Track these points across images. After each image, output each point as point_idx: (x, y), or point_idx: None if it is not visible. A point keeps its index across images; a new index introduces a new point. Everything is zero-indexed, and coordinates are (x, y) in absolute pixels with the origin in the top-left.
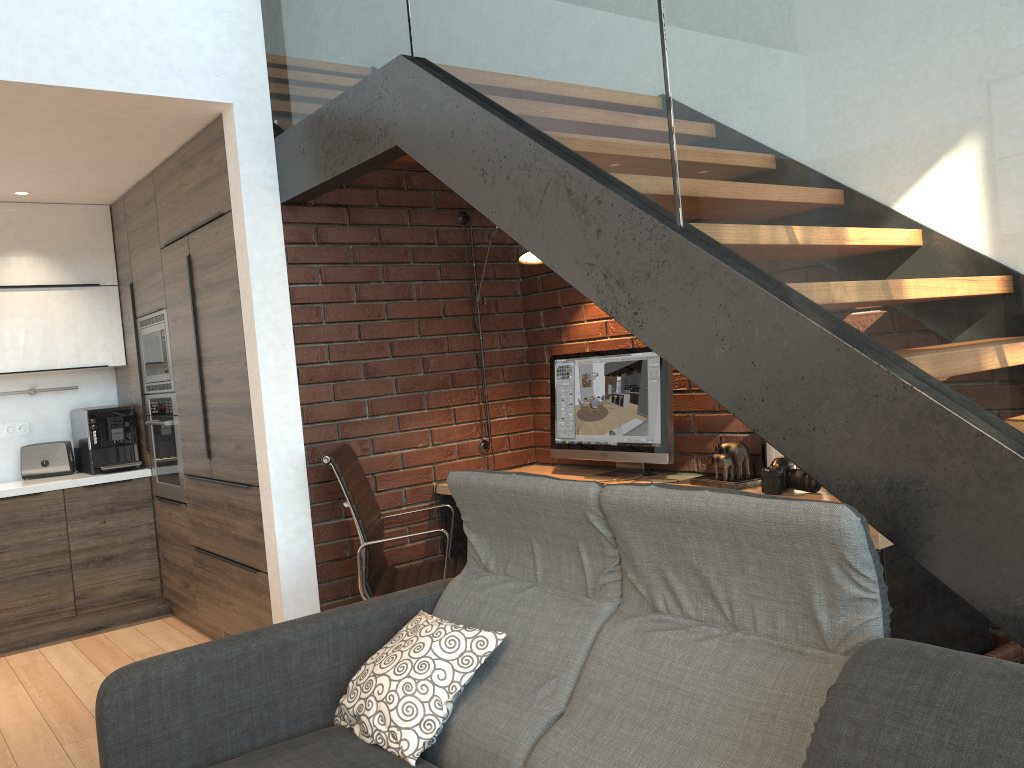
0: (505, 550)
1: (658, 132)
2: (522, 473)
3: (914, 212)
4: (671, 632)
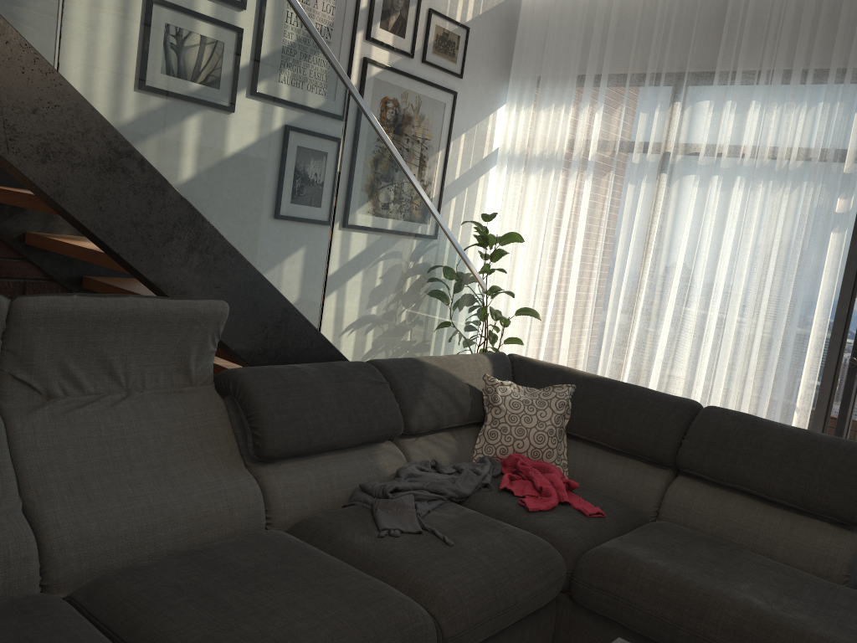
0: None
1: None
2: None
3: (227, 141)
4: (88, 407)
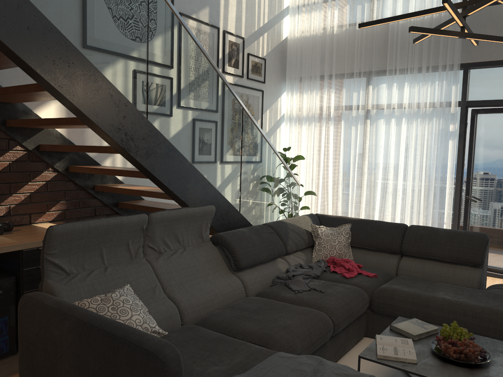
0: (80, 260)
1: (143, 88)
2: (103, 217)
3: (202, 137)
4: (174, 255)
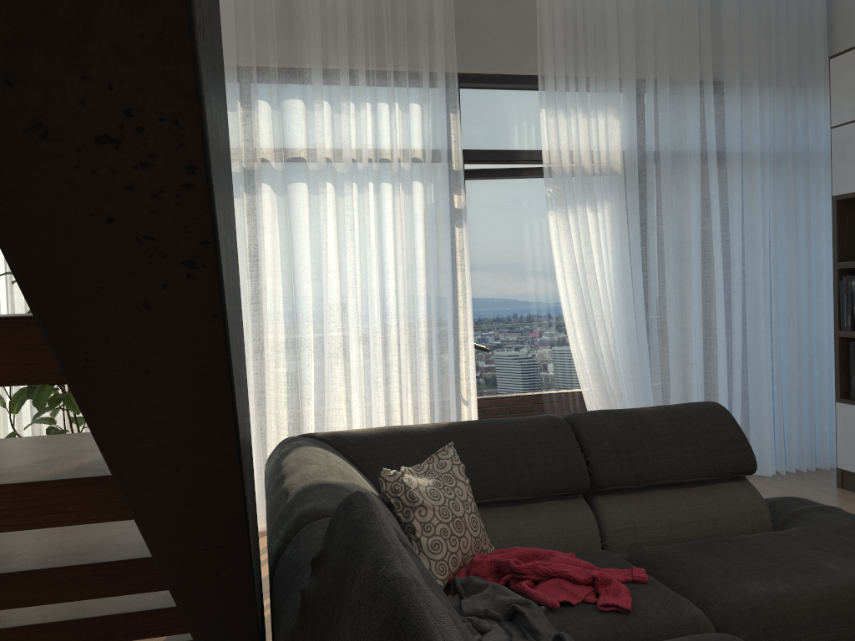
0: None
1: None
2: None
3: None
4: None
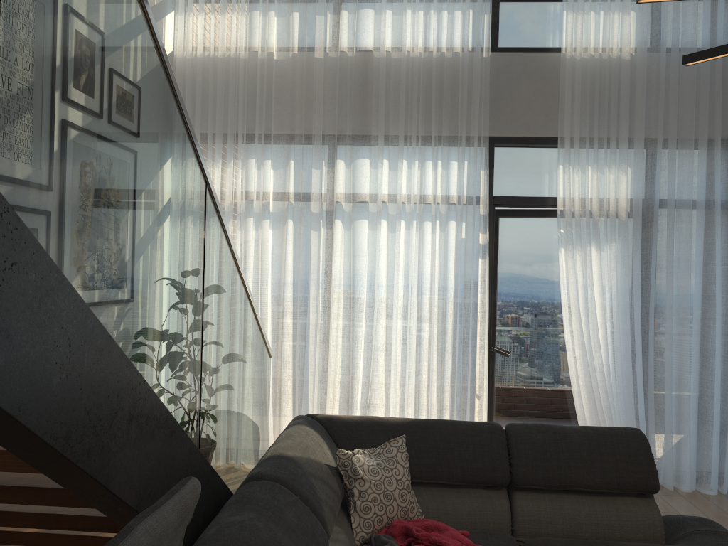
0: None
1: None
2: None
3: (138, 263)
4: None
